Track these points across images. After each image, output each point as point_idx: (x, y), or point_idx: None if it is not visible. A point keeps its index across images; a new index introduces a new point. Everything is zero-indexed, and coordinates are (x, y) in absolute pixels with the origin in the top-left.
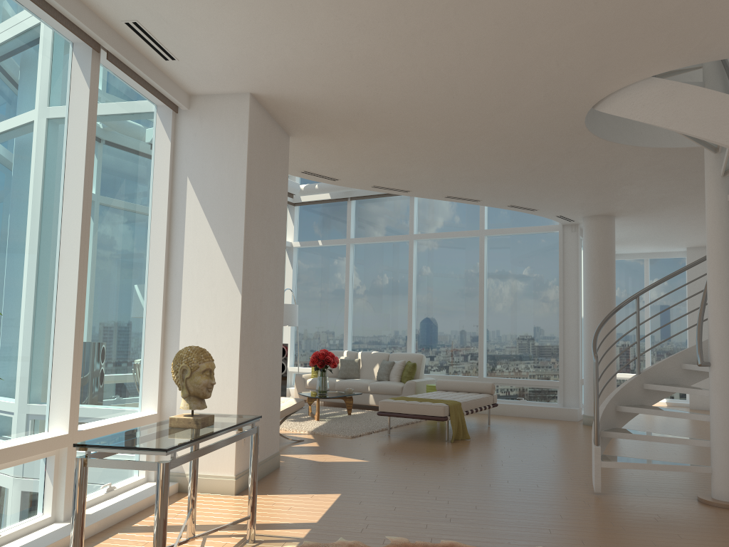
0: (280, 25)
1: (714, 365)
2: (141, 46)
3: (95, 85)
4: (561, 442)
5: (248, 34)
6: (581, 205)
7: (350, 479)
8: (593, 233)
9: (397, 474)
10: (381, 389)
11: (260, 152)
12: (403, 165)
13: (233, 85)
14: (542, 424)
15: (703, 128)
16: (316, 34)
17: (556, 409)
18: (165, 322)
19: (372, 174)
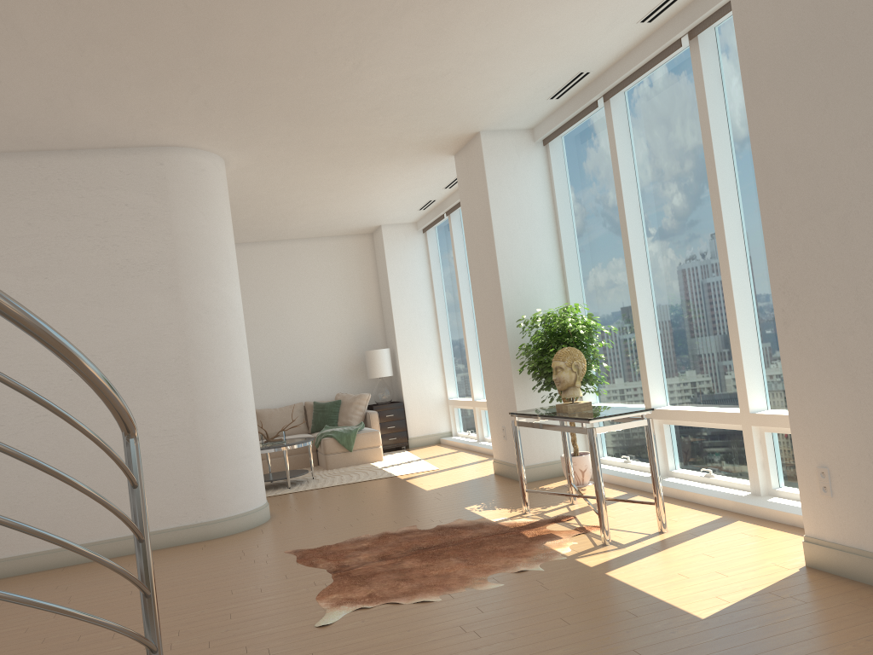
0: (523, 8)
1: None
2: None
3: (697, 71)
4: None
5: (566, 1)
6: None
7: None
8: None
9: None
10: None
11: None
12: None
13: None
14: None
15: None
16: None
17: None
18: None
19: None
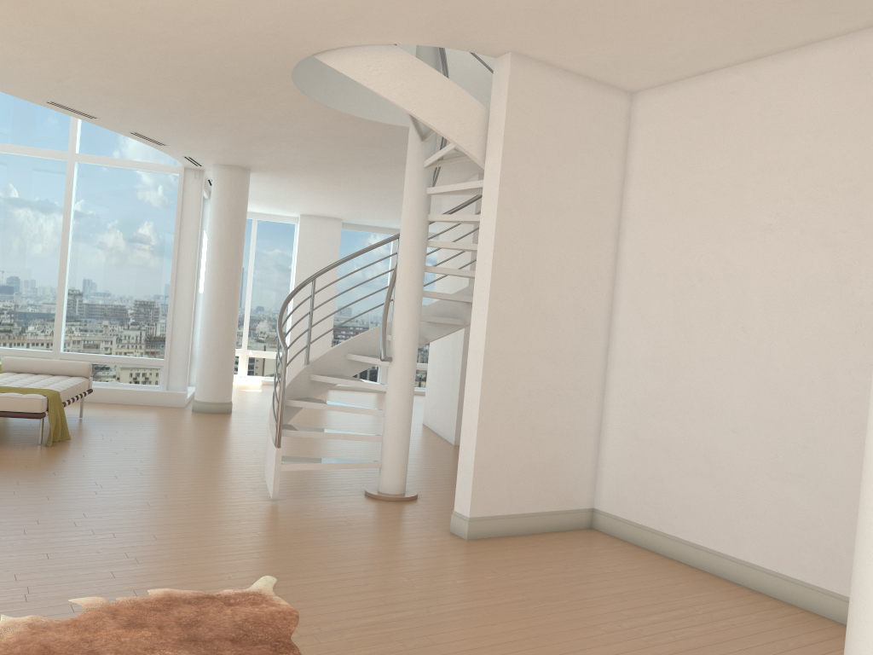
0: None
1: (396, 360)
2: None
3: None
4: (187, 437)
5: None
6: (223, 151)
7: None
8: (226, 186)
9: (8, 503)
10: None
11: None
12: (10, 46)
13: None
14: (147, 412)
15: (438, 119)
16: None
17: (159, 393)
18: None
19: None
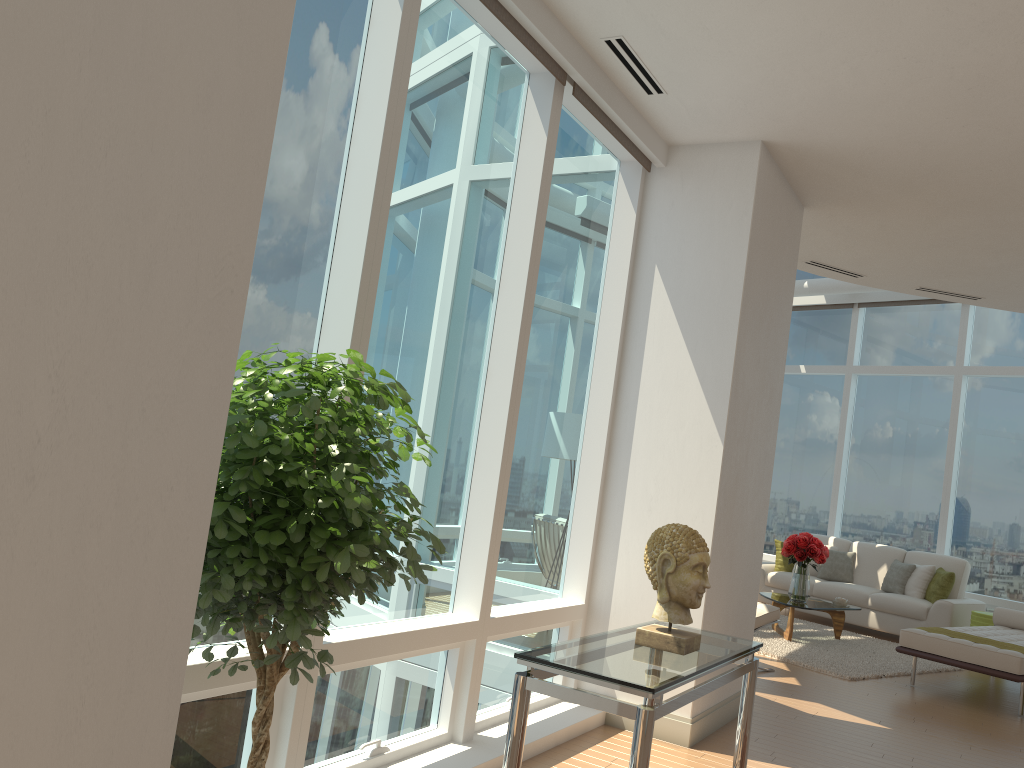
0: (843, 31)
1: None
2: (618, 75)
3: (553, 132)
4: None
5: (785, 48)
6: None
7: (867, 757)
8: None
9: (947, 764)
10: (890, 605)
11: (766, 230)
12: (983, 256)
13: (739, 130)
14: None
15: None
16: (901, 42)
17: None
18: (606, 473)
19: (924, 268)
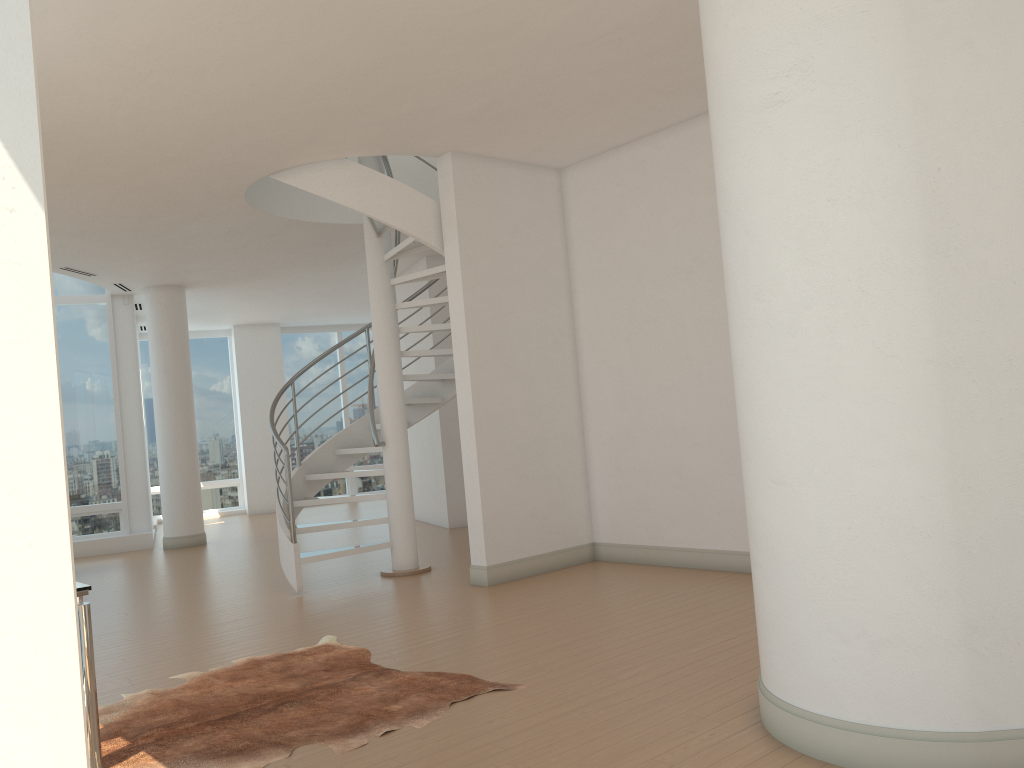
0: None
1: (389, 443)
2: None
3: None
4: (178, 568)
5: None
6: (159, 272)
7: None
8: (163, 307)
9: None
10: None
11: None
12: None
13: None
14: (117, 558)
15: (397, 218)
16: None
17: (124, 538)
18: None
19: None
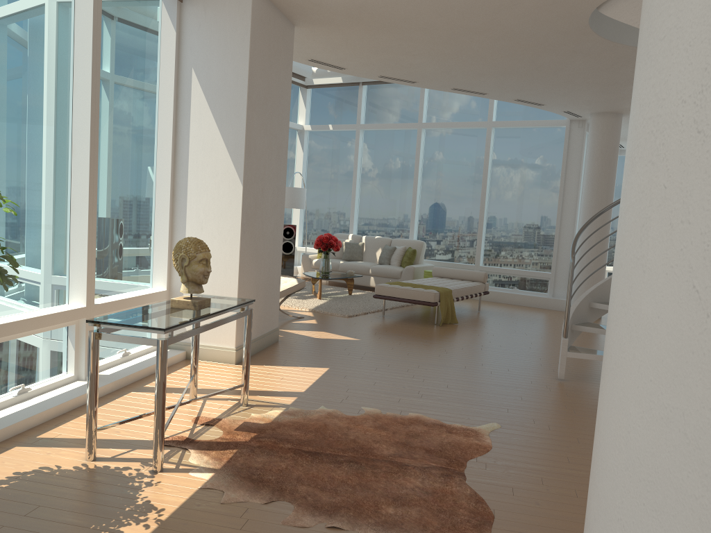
0: None
1: None
2: None
3: None
4: (542, 331)
5: None
6: (588, 102)
7: (340, 355)
8: (598, 130)
9: (383, 353)
10: (381, 272)
11: (263, 44)
12: (408, 57)
13: None
14: (530, 312)
15: None
16: None
17: (545, 299)
18: (173, 208)
19: (378, 64)
